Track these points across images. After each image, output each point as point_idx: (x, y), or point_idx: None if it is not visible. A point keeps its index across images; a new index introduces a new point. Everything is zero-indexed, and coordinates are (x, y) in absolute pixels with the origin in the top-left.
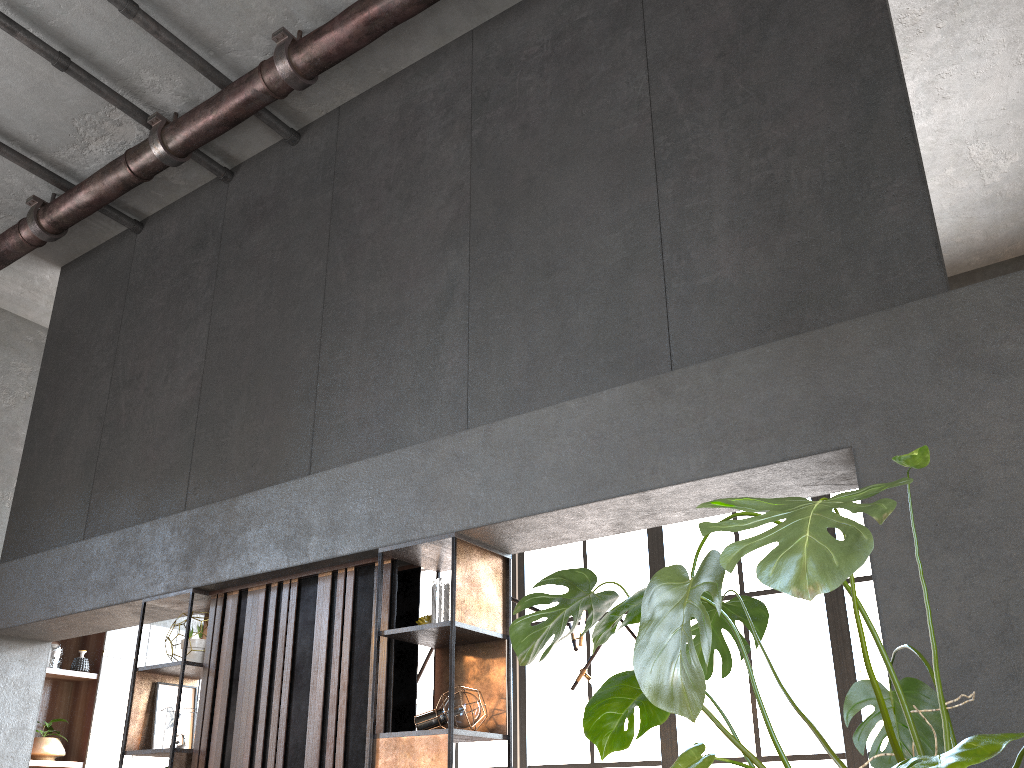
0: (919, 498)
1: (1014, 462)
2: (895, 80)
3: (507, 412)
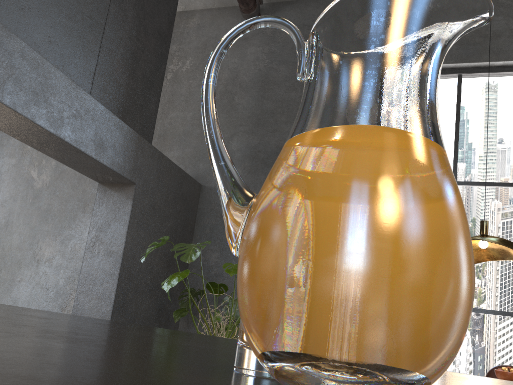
0: (142, 211)
1: (156, 212)
2: (165, 63)
3: (14, 31)
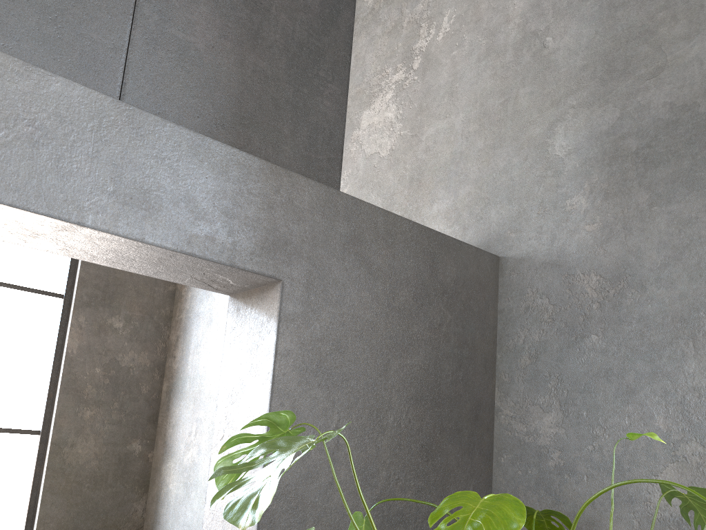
0: (313, 342)
1: (364, 339)
2: (351, 8)
3: None
